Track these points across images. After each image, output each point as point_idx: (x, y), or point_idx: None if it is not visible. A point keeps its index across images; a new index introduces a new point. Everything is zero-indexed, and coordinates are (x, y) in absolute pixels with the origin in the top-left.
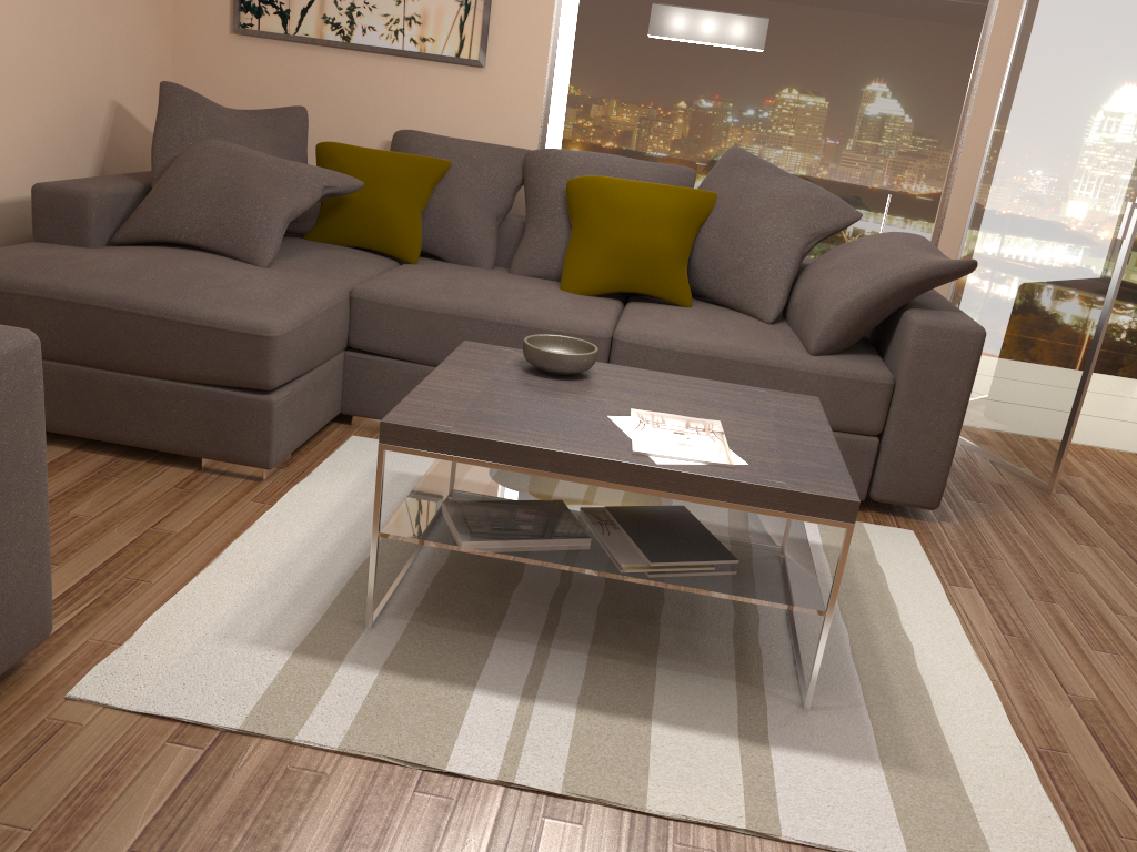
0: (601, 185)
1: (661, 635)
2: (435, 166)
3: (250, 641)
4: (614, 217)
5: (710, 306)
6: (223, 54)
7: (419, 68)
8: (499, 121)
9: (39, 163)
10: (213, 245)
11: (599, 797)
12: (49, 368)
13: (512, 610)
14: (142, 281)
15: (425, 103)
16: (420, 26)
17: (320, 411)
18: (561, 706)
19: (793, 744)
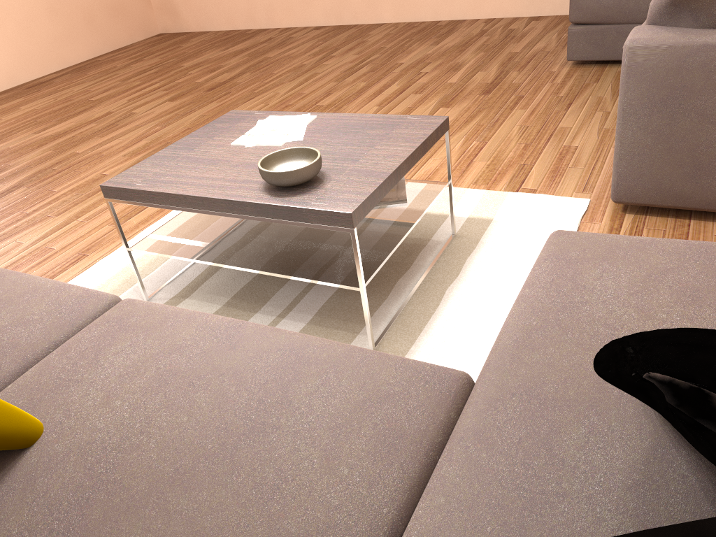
0: None
1: None
2: None
3: (516, 223)
4: None
5: None
6: None
7: None
8: None
9: None
10: None
11: None
12: None
13: None
14: None
15: None
16: None
17: None
18: None
19: None
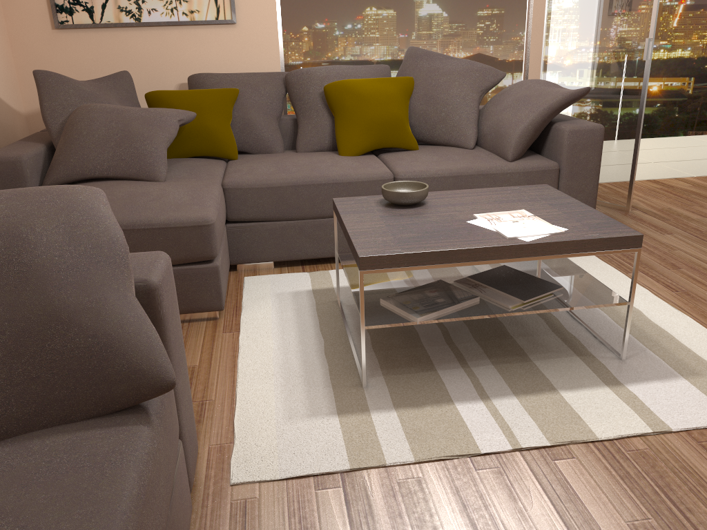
0: (348, 85)
1: (518, 342)
2: (231, 94)
3: (307, 416)
4: (362, 104)
5: (427, 147)
6: (50, 45)
7: (192, 31)
8: (252, 57)
9: None
10: (121, 174)
11: (571, 440)
12: None
13: (431, 353)
14: None
15: (201, 54)
16: (187, 3)
17: (227, 266)
18: (506, 397)
19: (633, 380)
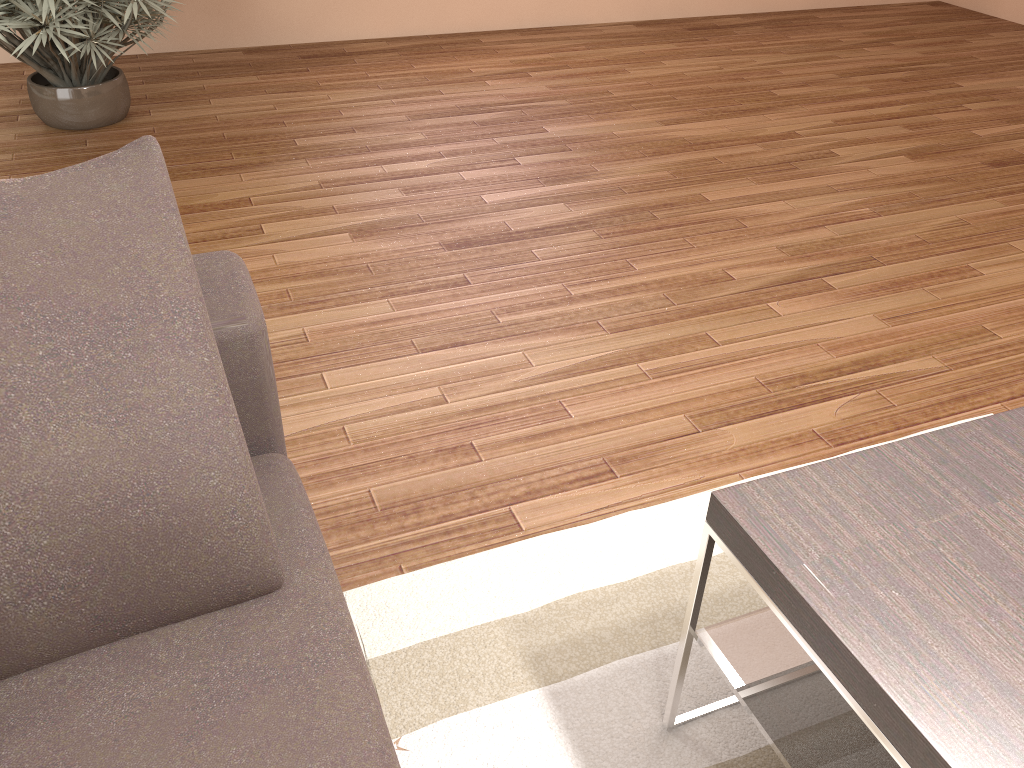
0: None
1: None
2: None
3: None
4: None
5: None
6: None
7: None
8: None
9: None
10: None
11: None
12: None
13: None
14: None
15: None
16: None
17: None
18: None
19: None
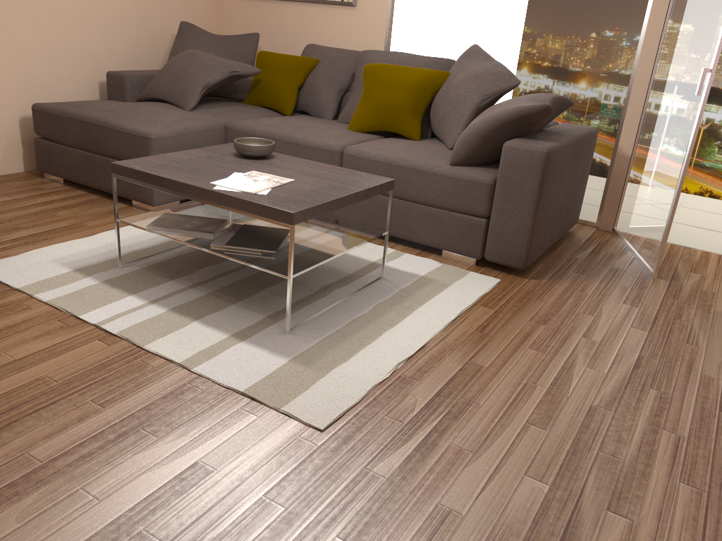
0: (377, 68)
1: (257, 294)
2: (309, 62)
3: (62, 263)
4: (378, 86)
5: (433, 141)
6: (236, 9)
7: (324, 9)
8: (363, 37)
9: (125, 64)
10: (171, 100)
11: (128, 338)
12: (77, 153)
13: (196, 273)
14: (115, 112)
15: (327, 29)
16: None
17: None
18: (162, 307)
19: (256, 343)
